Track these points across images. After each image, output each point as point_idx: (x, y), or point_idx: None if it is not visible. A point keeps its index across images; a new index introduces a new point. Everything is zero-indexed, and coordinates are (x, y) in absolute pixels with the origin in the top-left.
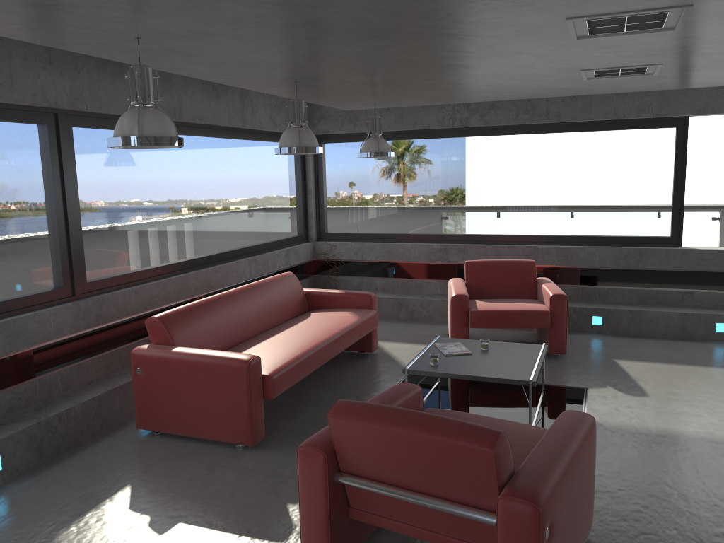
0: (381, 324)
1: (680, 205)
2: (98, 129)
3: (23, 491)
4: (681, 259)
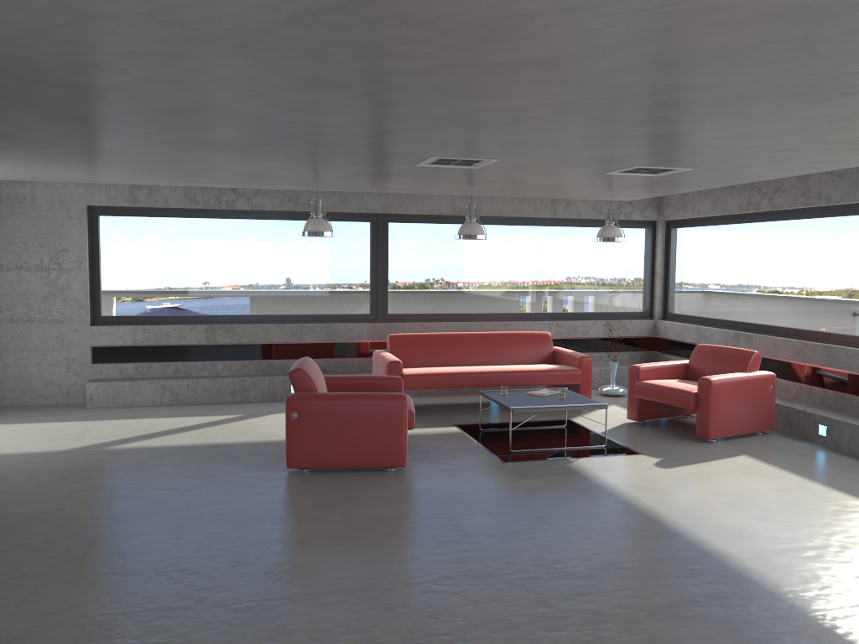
0: None
1: None
2: (411, 223)
3: None
4: None
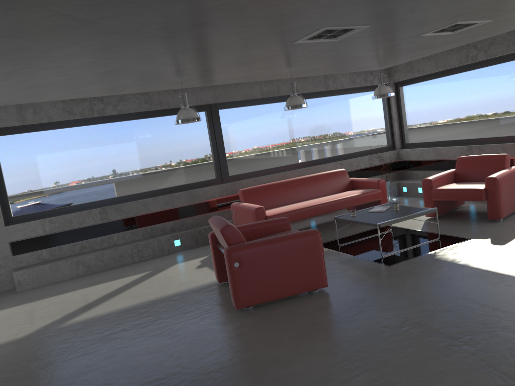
0: (422, 201)
1: None
2: (233, 108)
3: (183, 253)
4: None
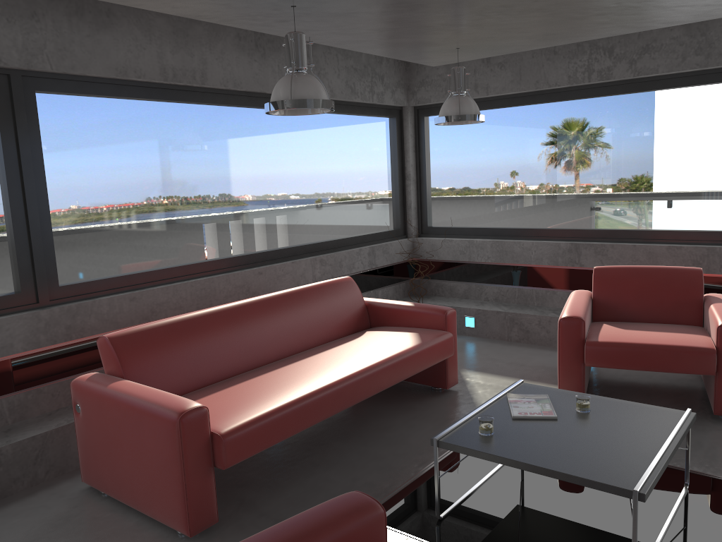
0: (484, 346)
1: None
2: (81, 96)
3: None
4: None
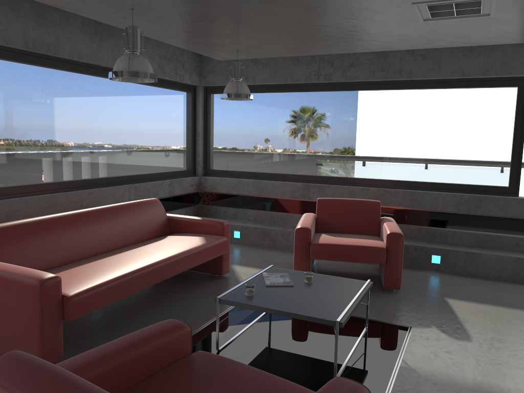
0: (246, 250)
1: (518, 158)
2: None
3: None
4: (517, 207)
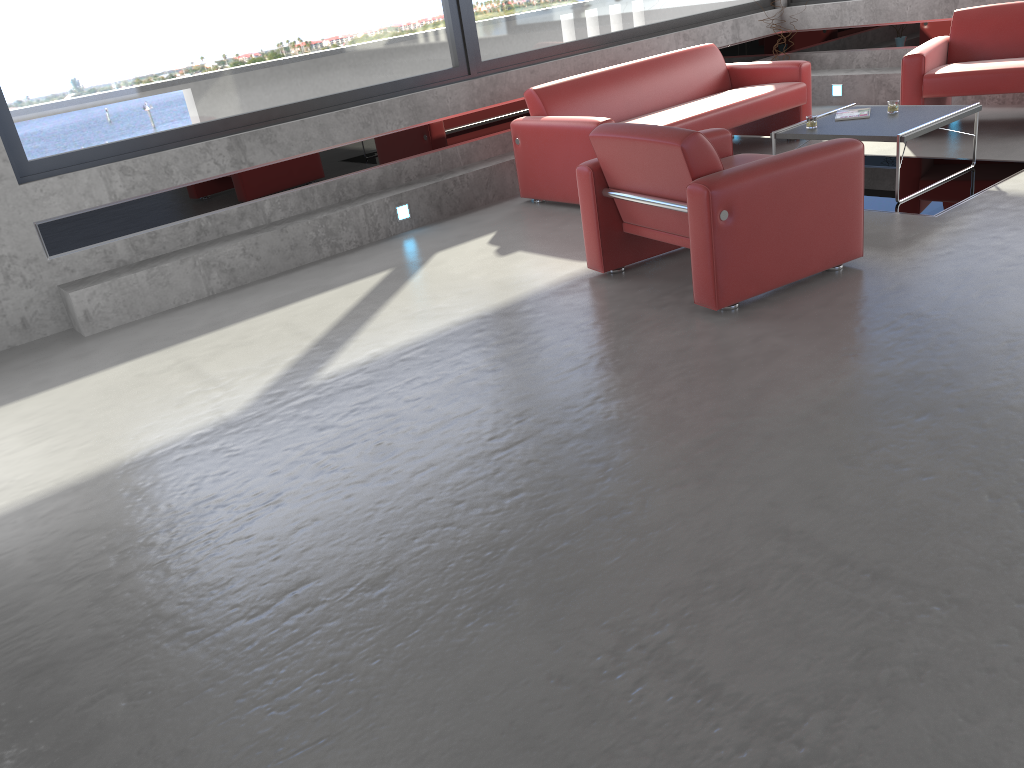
0: None
1: None
2: None
3: (423, 233)
4: None
